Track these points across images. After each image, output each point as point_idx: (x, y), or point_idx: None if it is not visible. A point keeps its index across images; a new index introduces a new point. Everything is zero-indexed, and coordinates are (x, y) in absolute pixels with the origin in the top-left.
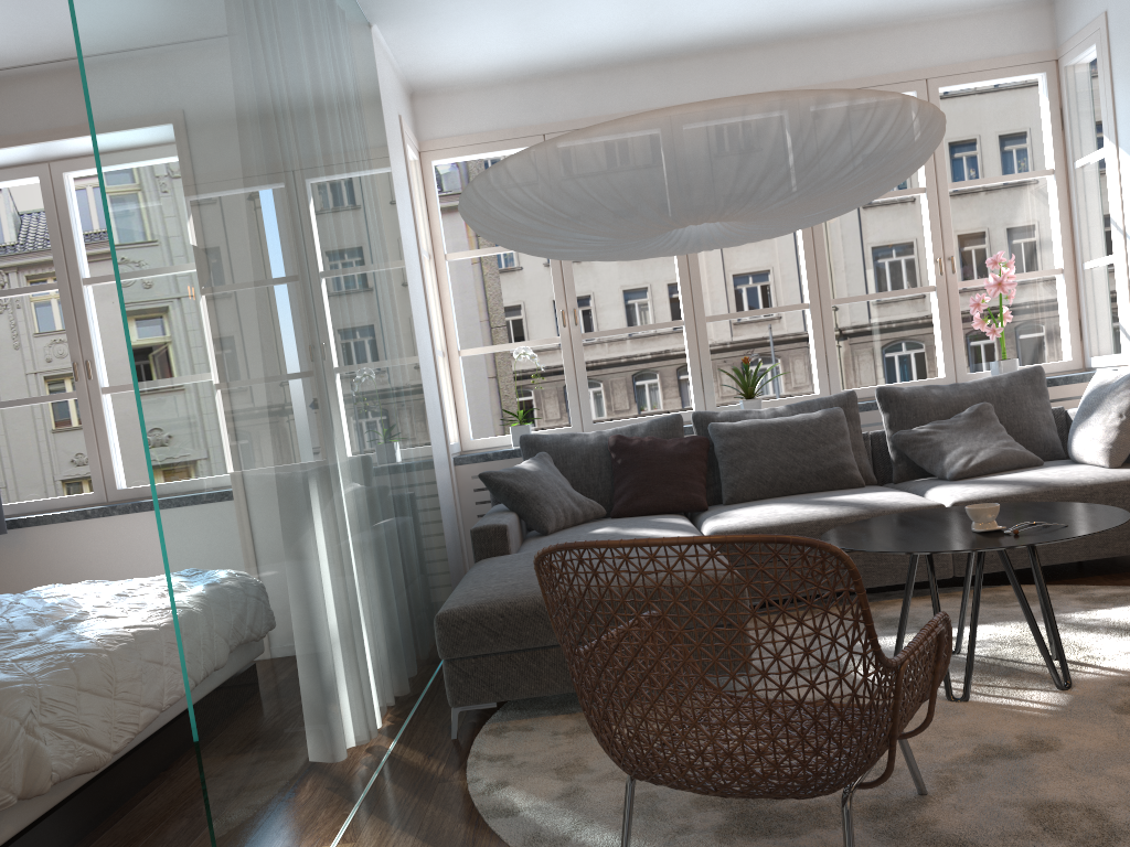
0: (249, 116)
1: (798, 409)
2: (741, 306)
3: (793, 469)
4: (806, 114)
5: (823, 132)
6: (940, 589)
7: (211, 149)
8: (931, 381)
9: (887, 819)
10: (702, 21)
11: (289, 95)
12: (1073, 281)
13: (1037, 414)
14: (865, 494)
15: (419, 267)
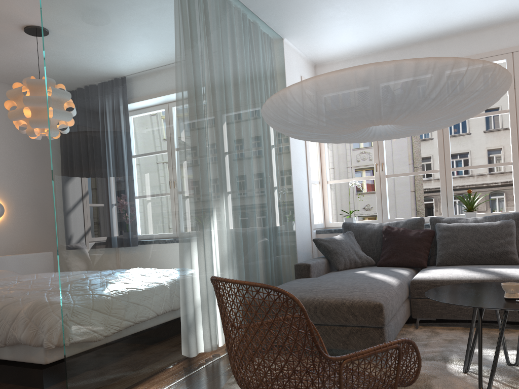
0: (165, 88)
1: (489, 219)
2: None
3: (477, 251)
4: (389, 72)
5: (403, 81)
6: None
7: (131, 104)
8: None
9: None
10: (451, 18)
11: (201, 76)
12: None
13: None
14: (510, 269)
15: (304, 143)
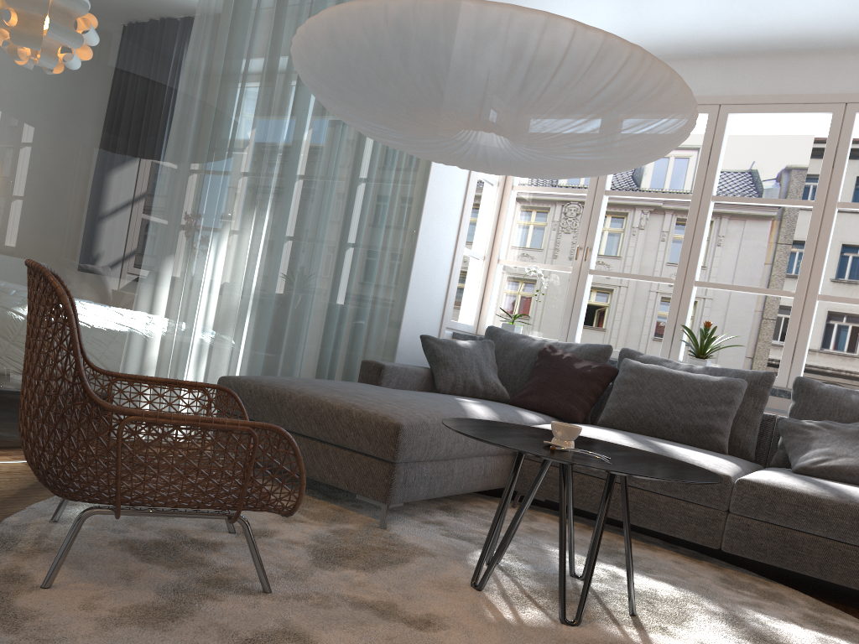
0: None
1: (711, 372)
2: None
3: (666, 415)
4: (436, 16)
5: (459, 37)
6: (723, 563)
7: None
8: None
9: (205, 586)
10: (748, 19)
11: (246, 2)
12: None
13: None
14: (694, 451)
15: (465, 183)
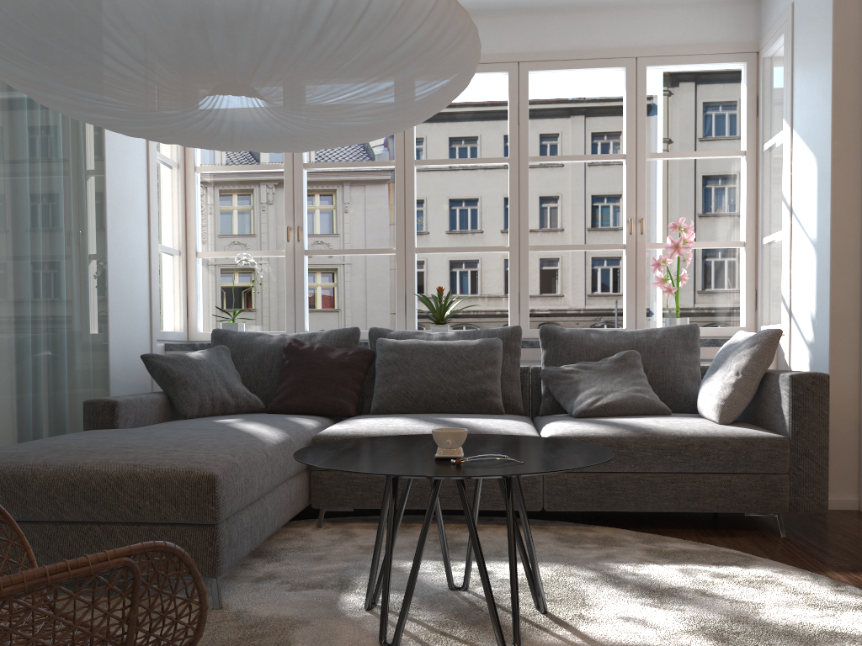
0: None
1: (464, 336)
2: (607, 285)
3: (439, 389)
4: None
5: None
6: (540, 521)
7: None
8: (613, 330)
9: None
10: None
11: None
12: (753, 255)
13: (684, 367)
14: (486, 419)
15: (145, 168)
